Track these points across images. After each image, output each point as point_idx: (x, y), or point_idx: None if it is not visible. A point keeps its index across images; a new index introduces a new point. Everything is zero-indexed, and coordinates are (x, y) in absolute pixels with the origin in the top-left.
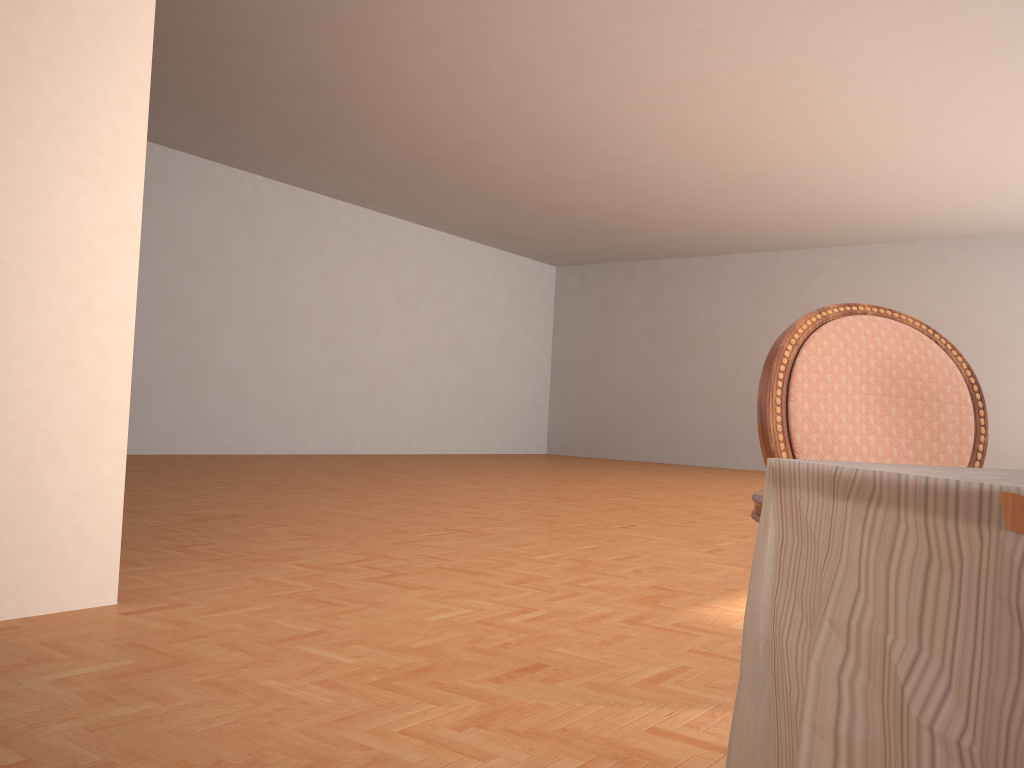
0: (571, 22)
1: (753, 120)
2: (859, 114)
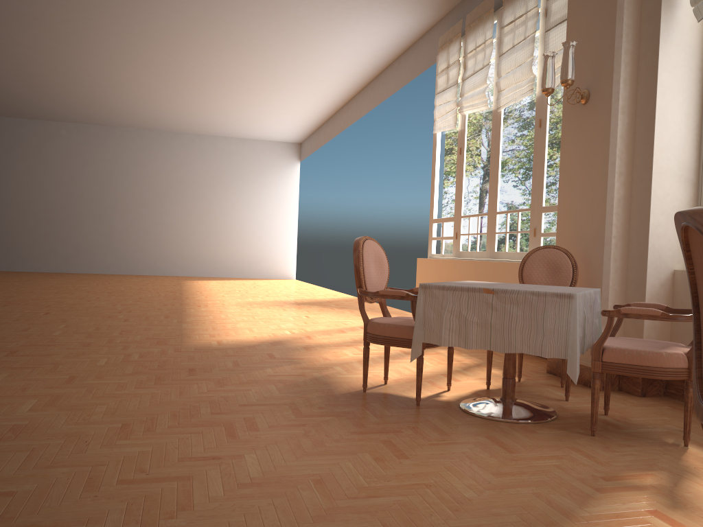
0: None
1: (58, 47)
2: (125, 60)
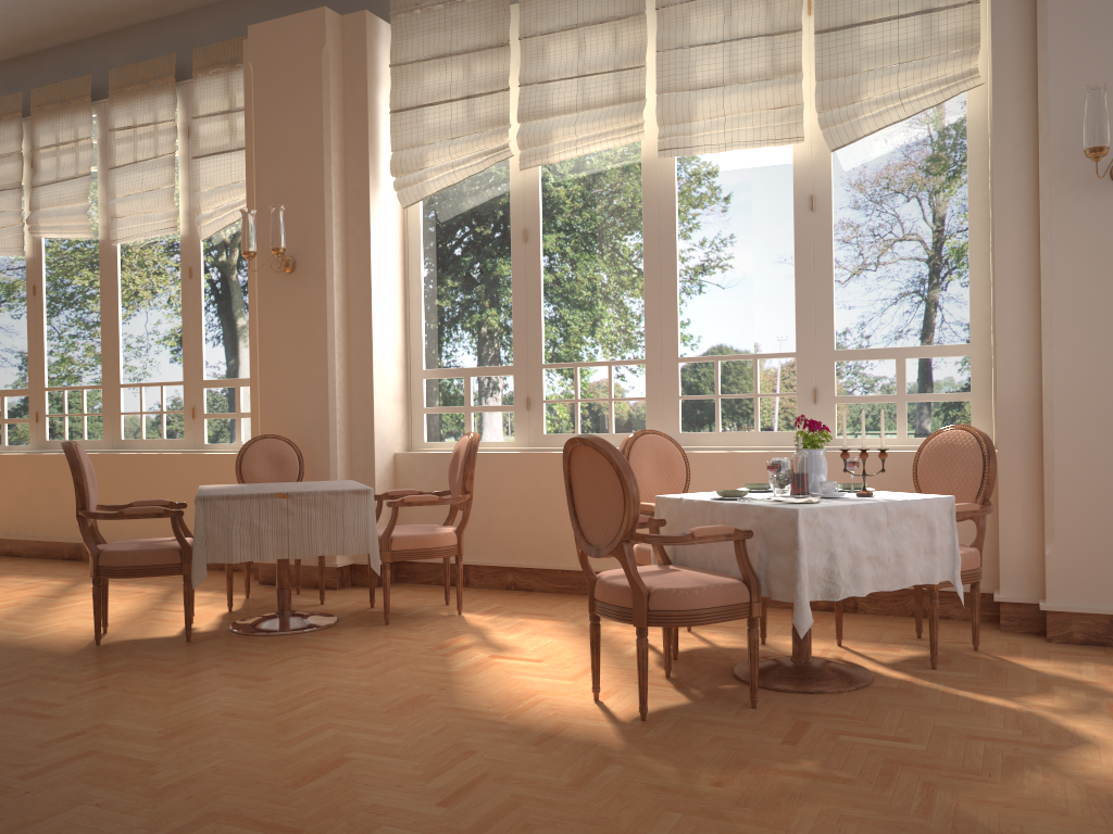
0: None
1: None
2: None
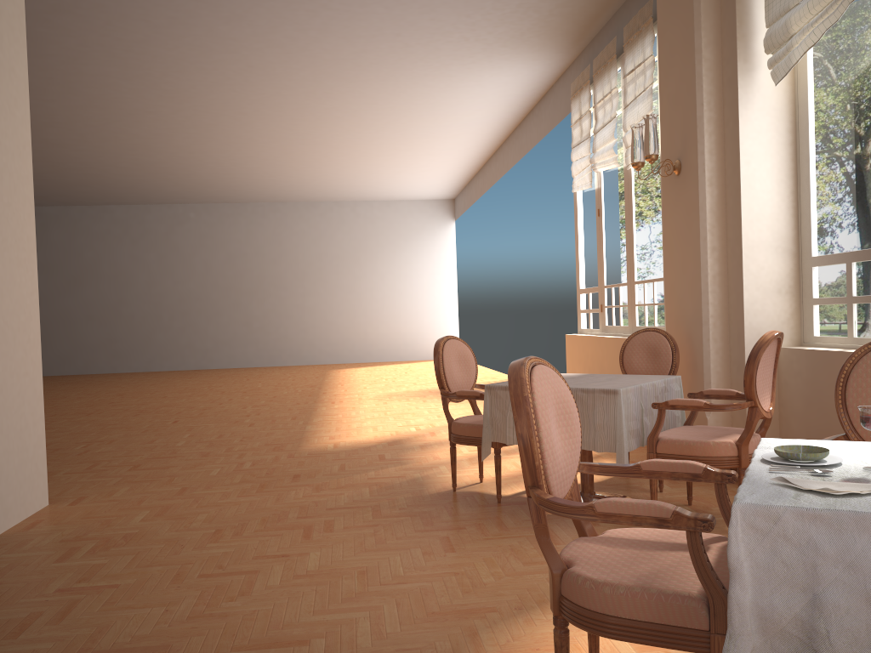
0: (76, 72)
1: (174, 134)
2: (244, 139)
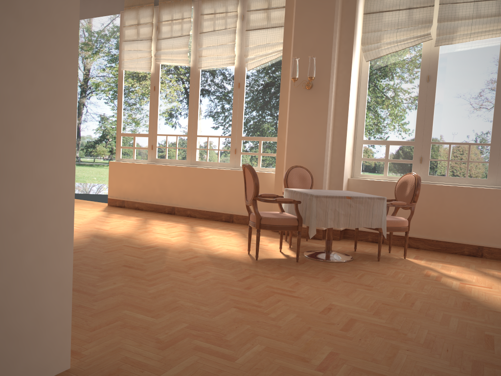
0: None
1: None
2: None
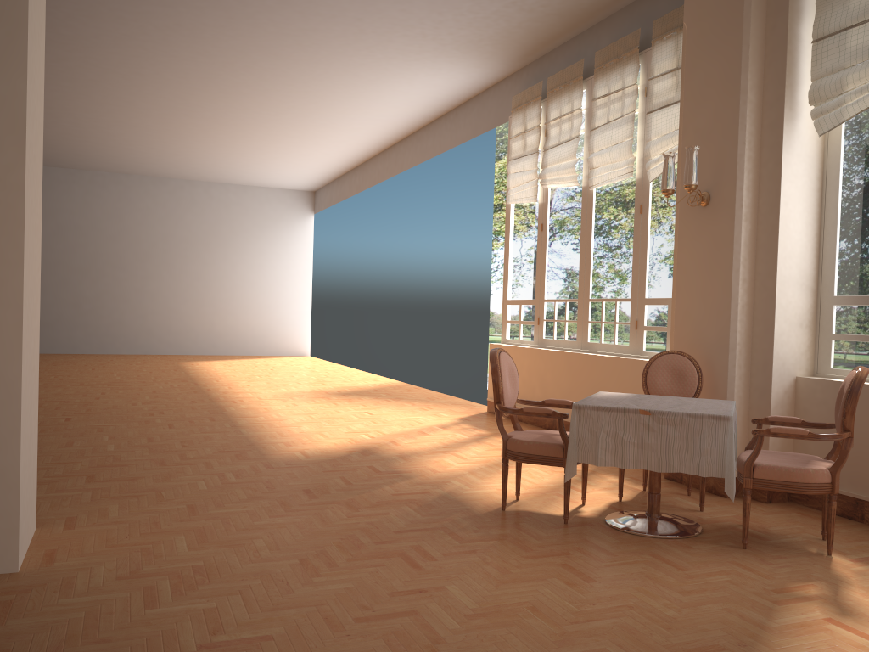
0: None
1: None
2: (123, 101)
